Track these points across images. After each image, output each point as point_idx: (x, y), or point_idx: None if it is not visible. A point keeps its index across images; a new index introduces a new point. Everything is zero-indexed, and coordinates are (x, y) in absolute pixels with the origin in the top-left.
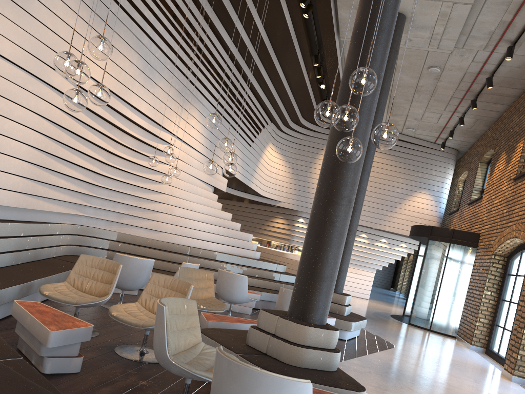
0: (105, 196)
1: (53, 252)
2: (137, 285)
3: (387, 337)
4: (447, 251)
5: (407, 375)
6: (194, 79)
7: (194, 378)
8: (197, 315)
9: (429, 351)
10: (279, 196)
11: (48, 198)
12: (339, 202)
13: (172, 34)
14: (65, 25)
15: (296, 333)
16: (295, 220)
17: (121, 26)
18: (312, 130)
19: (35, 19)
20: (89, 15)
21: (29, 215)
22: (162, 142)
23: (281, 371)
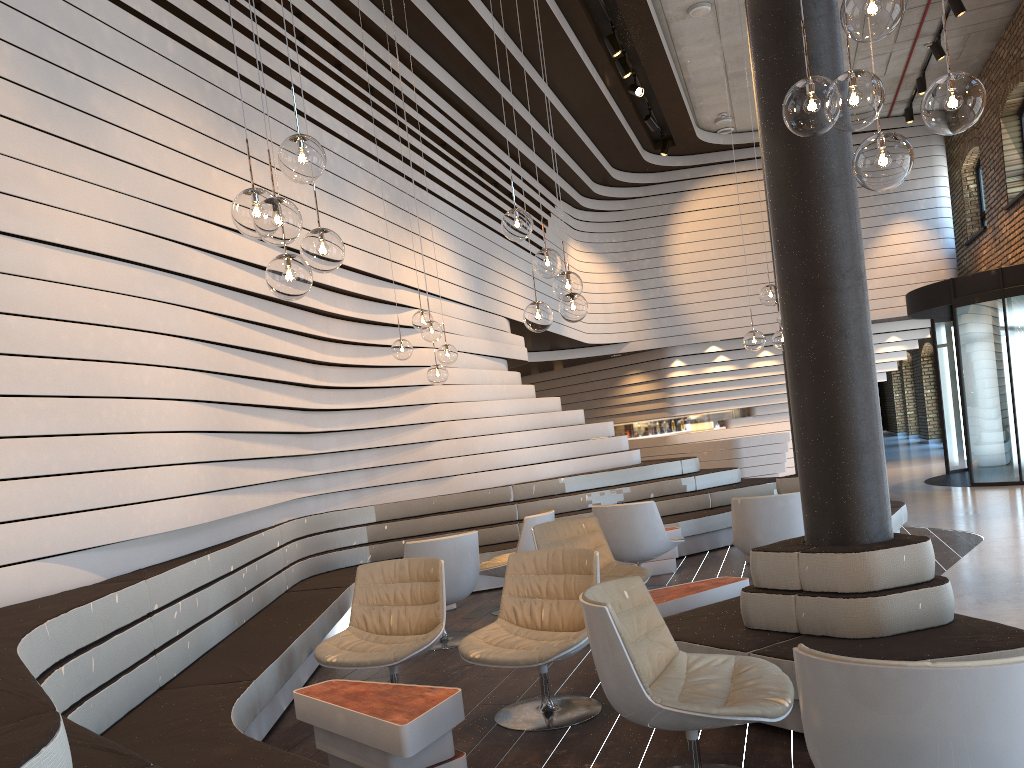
0: (331, 448)
1: (283, 581)
2: (464, 589)
3: (954, 525)
4: (1003, 315)
5: None
6: (409, 169)
7: (715, 725)
8: (652, 603)
9: None
10: (619, 333)
11: (248, 486)
12: (840, 286)
13: (346, 101)
14: (176, 155)
15: (849, 572)
16: (666, 367)
17: (262, 120)
18: (639, 184)
19: (125, 164)
20: (206, 121)
21: (227, 528)
22: (396, 309)
23: (857, 656)
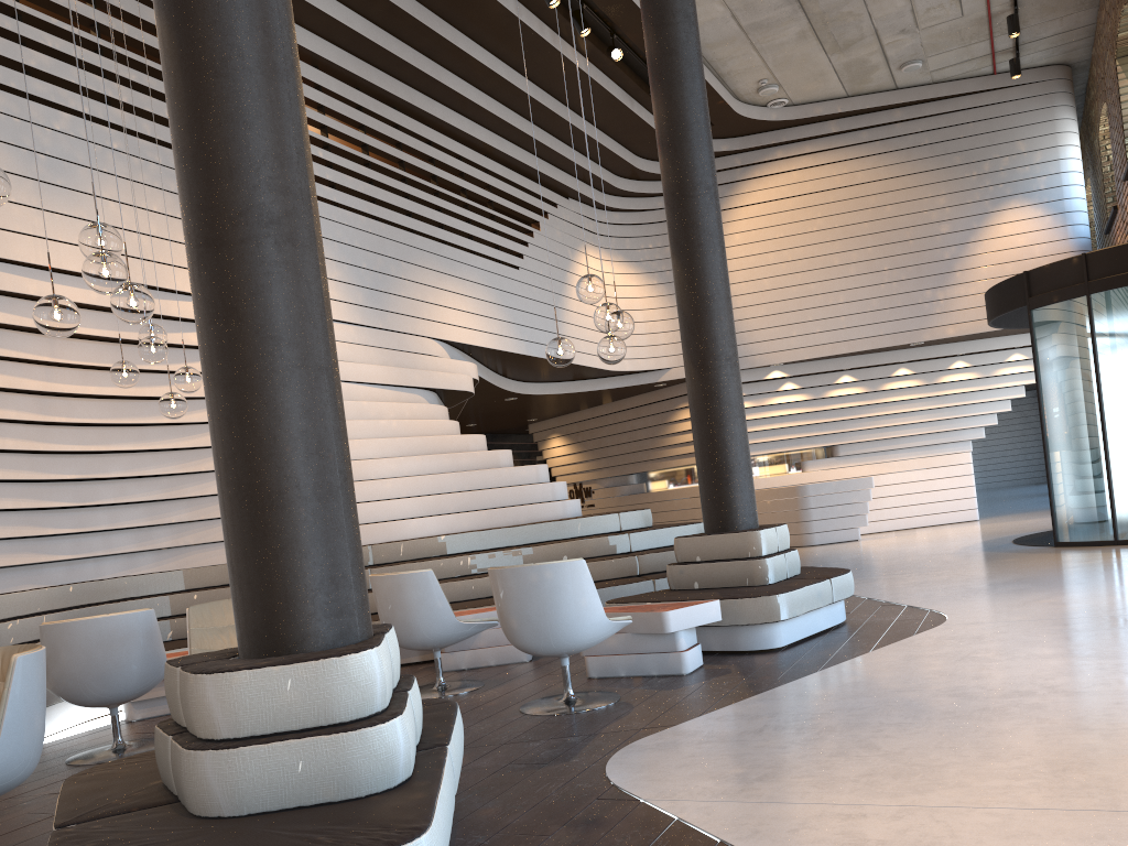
0: (103, 499)
1: None
2: (123, 685)
3: (942, 603)
4: (1089, 318)
5: (906, 701)
6: None
7: None
8: None
9: (1068, 601)
10: (658, 358)
11: None
12: (228, 239)
13: (95, 67)
14: None
15: (200, 706)
16: None
17: None
18: None
19: None
20: None
21: None
22: (191, 327)
23: None
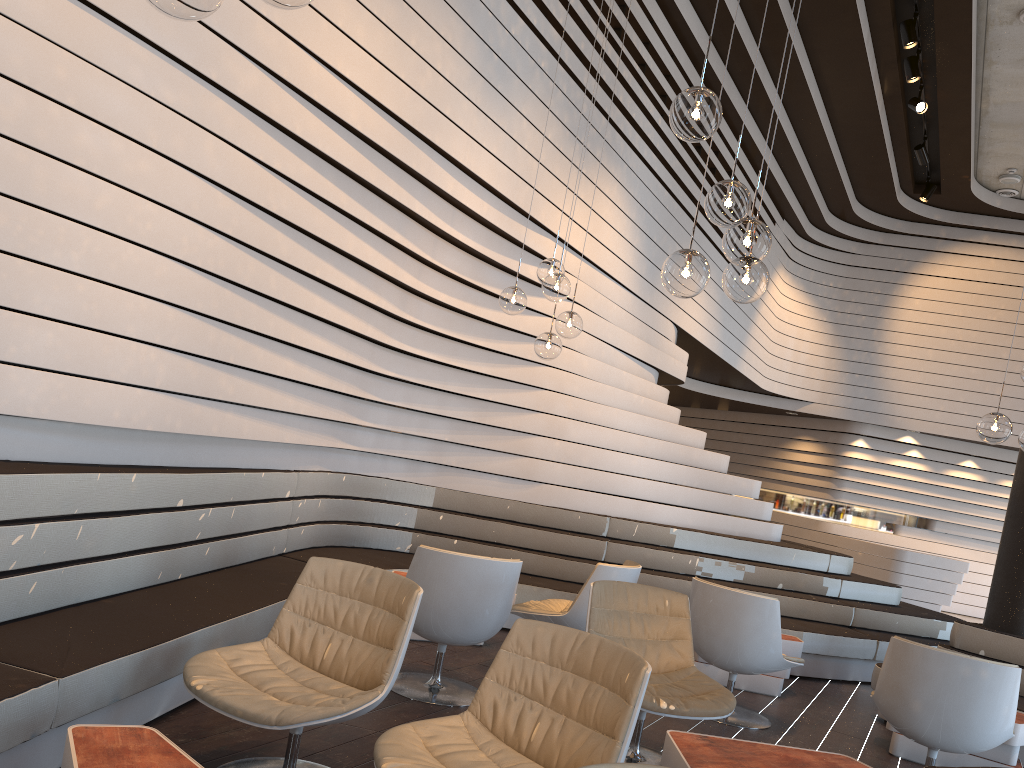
0: (402, 401)
1: (279, 541)
2: (478, 632)
3: None
4: None
5: None
6: (607, 101)
7: None
8: None
9: None
10: (804, 389)
11: (253, 408)
12: None
13: None
14: None
15: None
16: (845, 443)
17: None
18: (881, 229)
19: None
20: None
21: (207, 452)
22: (533, 260)
23: None
